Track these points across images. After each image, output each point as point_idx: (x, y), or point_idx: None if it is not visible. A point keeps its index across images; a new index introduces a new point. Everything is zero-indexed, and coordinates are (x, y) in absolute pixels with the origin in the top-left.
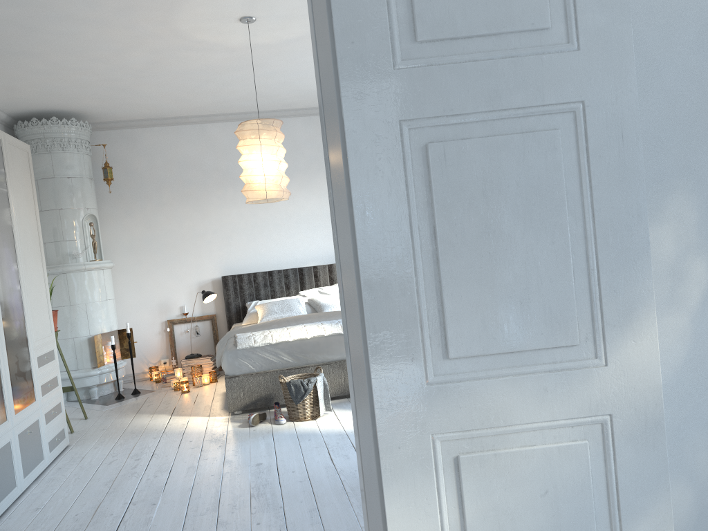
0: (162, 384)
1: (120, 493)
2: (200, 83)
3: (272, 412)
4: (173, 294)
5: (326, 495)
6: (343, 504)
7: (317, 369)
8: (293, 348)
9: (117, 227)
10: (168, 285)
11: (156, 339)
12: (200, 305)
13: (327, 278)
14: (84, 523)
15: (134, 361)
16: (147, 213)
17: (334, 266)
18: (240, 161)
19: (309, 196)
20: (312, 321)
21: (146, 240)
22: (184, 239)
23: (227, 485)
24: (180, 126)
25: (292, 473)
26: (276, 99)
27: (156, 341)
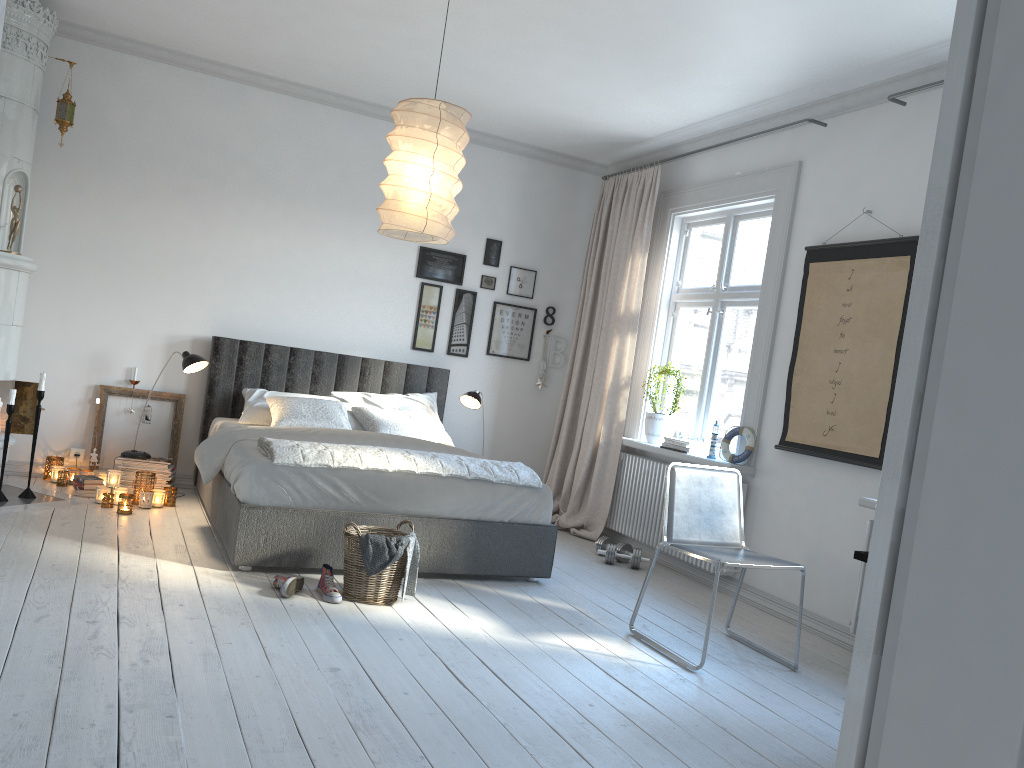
0: (76, 490)
1: (90, 683)
2: (292, 16)
3: (305, 578)
4: (120, 345)
5: (491, 746)
6: (530, 767)
7: (402, 524)
8: (364, 481)
9: (52, 208)
10: (116, 328)
11: (71, 411)
12: (162, 374)
13: (379, 382)
14: (39, 736)
15: (21, 440)
16: (111, 199)
17: (395, 366)
18: (393, 159)
19: (381, 249)
20: (375, 444)
21: (97, 244)
22: (164, 260)
23: (295, 699)
24: (206, 75)
25: (406, 695)
26: (382, 85)
27: (70, 416)
